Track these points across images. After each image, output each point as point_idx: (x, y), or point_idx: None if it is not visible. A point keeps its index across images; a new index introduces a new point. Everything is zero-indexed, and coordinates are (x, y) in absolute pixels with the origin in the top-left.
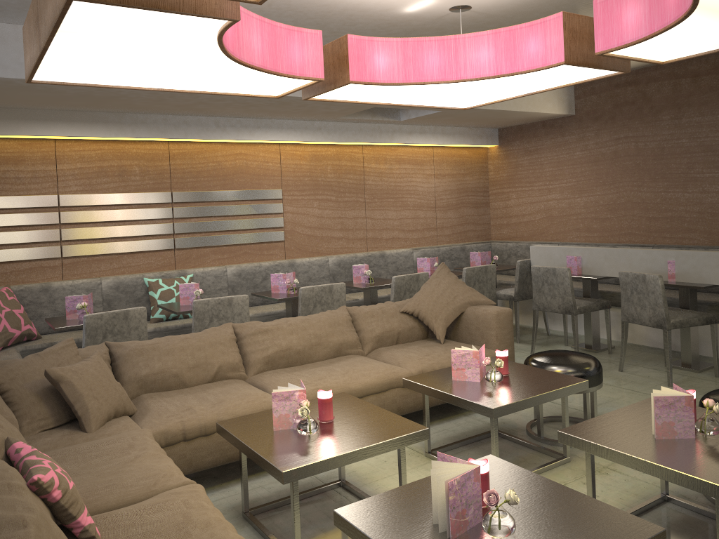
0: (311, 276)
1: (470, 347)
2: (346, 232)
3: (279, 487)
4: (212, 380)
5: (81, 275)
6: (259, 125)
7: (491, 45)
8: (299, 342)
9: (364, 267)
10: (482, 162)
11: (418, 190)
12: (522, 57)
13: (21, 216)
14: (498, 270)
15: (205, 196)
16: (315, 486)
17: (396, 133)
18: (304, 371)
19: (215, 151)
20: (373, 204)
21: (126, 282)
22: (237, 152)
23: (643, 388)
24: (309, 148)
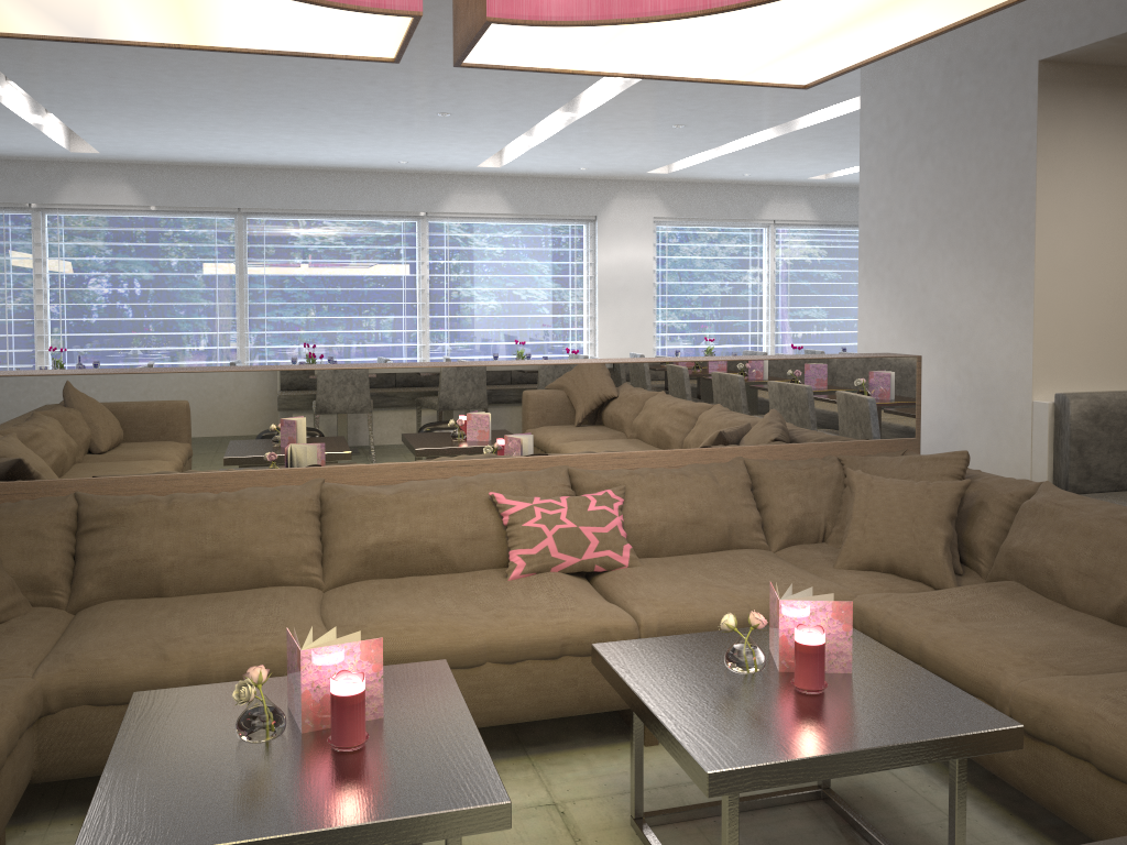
0: None
1: None
2: None
3: (945, 836)
4: (1115, 620)
5: None
6: None
7: None
8: None
9: None
10: None
11: None
12: None
13: None
14: None
15: None
16: None
17: None
18: None
19: None
20: None
21: None
22: None
23: None
24: None
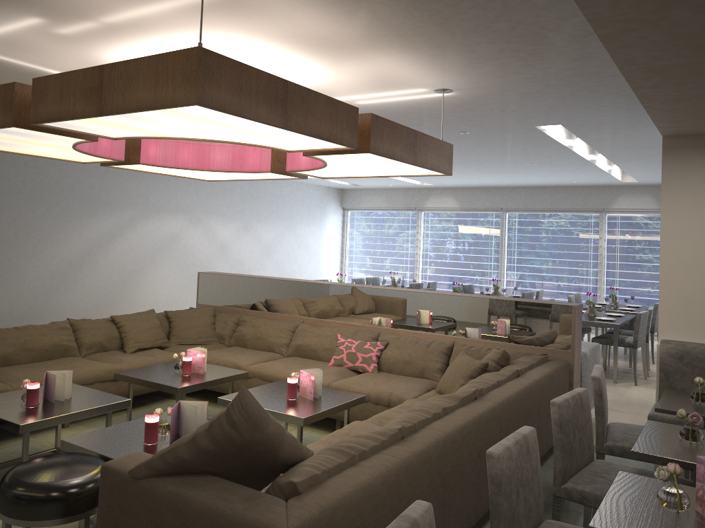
0: None
1: None
2: None
3: None
4: None
5: None
6: None
7: None
8: None
9: None
10: None
11: None
12: None
13: None
14: None
15: None
16: None
17: None
18: None
19: None
20: None
21: None
22: None
23: None
24: None
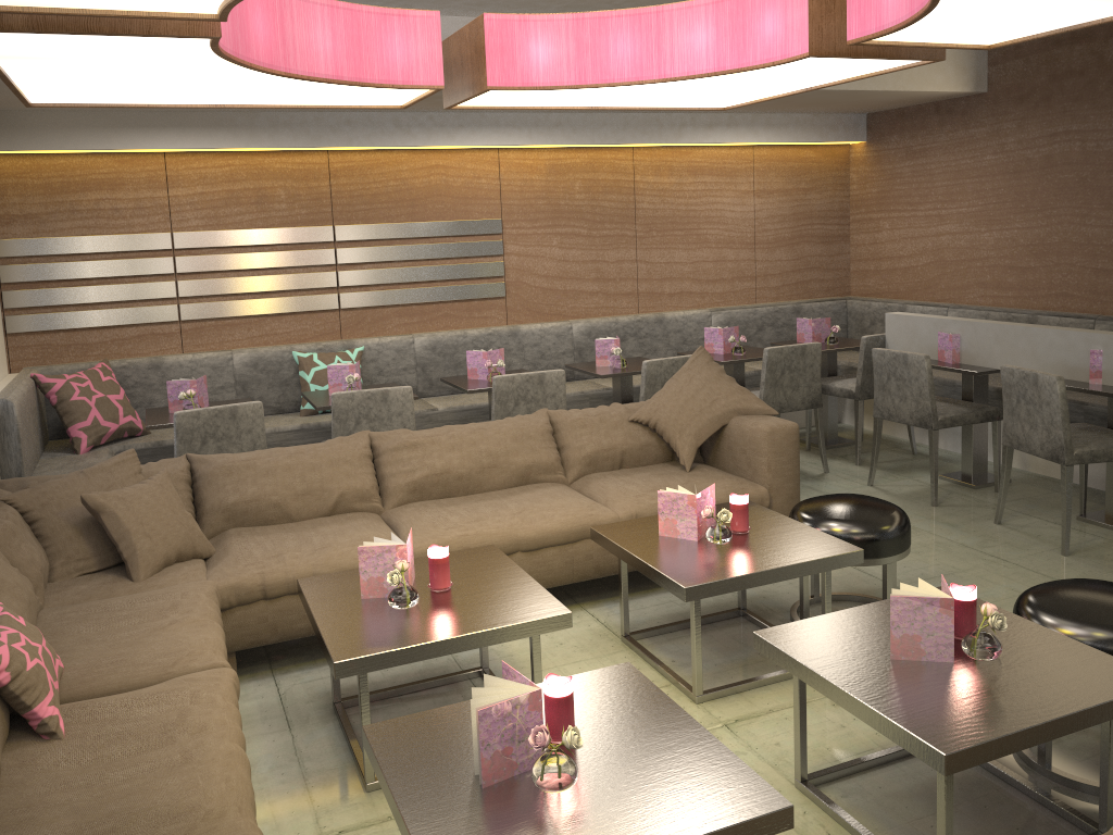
0: (544, 352)
1: (727, 479)
2: (604, 284)
3: (399, 669)
4: (330, 513)
5: (207, 346)
6: (462, 123)
7: (711, 23)
8: (462, 463)
9: (612, 343)
10: (838, 169)
11: (725, 217)
12: (754, 42)
13: (122, 263)
14: (835, 349)
15: (383, 232)
16: (448, 672)
17: (686, 128)
18: (463, 506)
19: (398, 163)
20: (650, 240)
21: (268, 357)
22: (432, 164)
23: (1018, 555)
24: (546, 154)
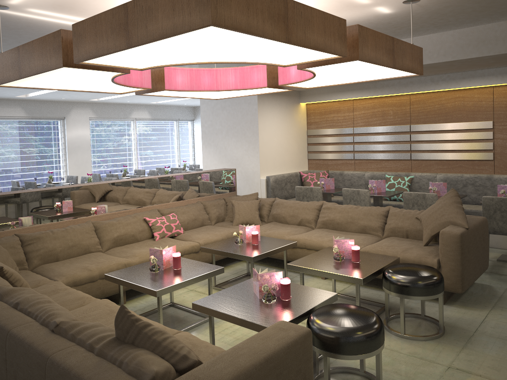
0: None
1: (425, 252)
2: None
3: None
4: (298, 224)
5: (362, 169)
6: (464, 77)
7: None
8: (339, 218)
9: (506, 187)
10: None
11: None
12: None
13: (338, 138)
14: None
15: (431, 127)
16: None
17: None
18: (330, 233)
19: (440, 97)
20: None
21: (376, 175)
22: (456, 96)
23: None
24: None
